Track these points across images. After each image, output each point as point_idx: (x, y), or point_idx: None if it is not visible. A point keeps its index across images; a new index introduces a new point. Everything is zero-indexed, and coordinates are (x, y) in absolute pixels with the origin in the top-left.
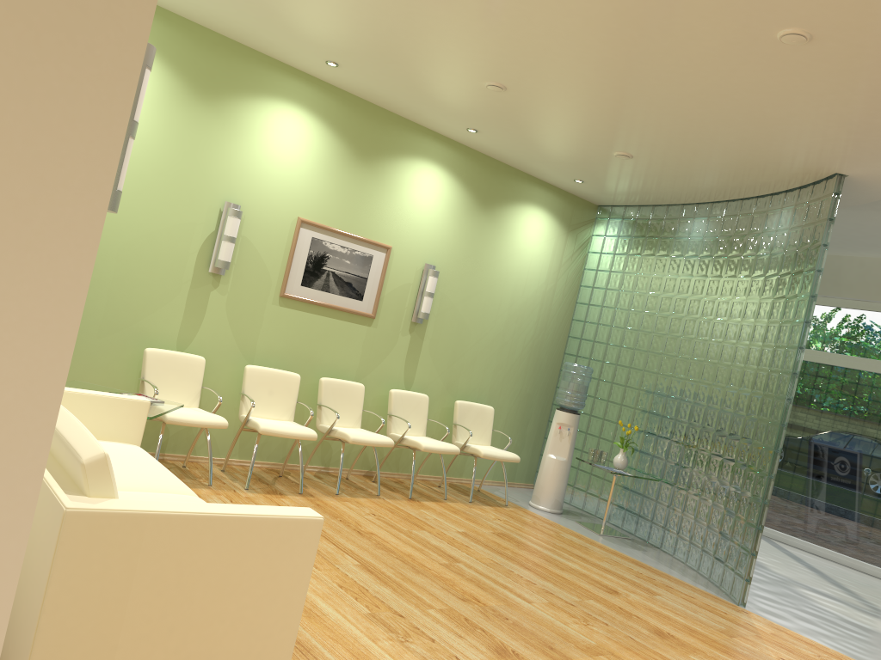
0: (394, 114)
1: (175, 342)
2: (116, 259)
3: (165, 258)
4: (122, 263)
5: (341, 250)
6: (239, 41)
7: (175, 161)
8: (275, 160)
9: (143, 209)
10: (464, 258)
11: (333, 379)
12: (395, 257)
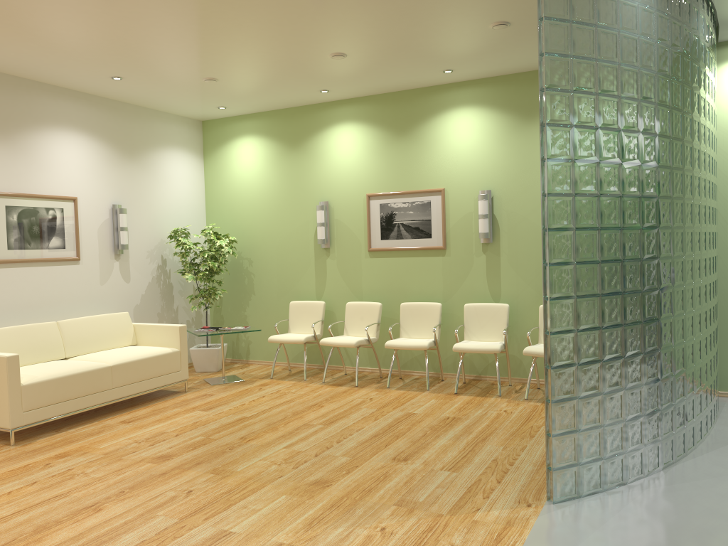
0: (417, 89)
1: (315, 295)
2: (276, 255)
3: (298, 246)
4: (279, 256)
5: (404, 205)
6: (303, 105)
7: (290, 190)
8: (342, 163)
9: (281, 223)
10: (522, 172)
11: (412, 303)
12: (450, 195)
